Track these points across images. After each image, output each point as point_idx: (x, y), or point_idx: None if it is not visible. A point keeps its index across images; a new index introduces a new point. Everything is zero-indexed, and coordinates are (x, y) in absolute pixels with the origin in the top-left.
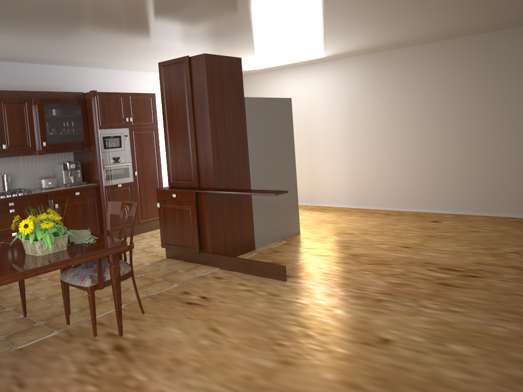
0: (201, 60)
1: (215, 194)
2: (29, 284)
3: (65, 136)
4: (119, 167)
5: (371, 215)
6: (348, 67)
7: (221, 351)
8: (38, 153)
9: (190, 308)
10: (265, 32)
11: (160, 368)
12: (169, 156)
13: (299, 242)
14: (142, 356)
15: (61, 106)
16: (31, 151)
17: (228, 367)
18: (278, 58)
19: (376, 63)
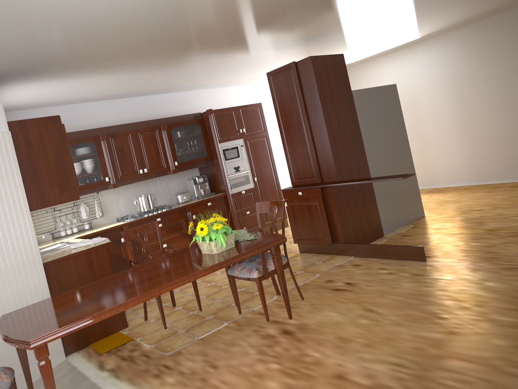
0: (308, 63)
1: (339, 186)
2: (187, 287)
3: (191, 154)
4: (240, 175)
5: (497, 189)
6: (447, 43)
7: (383, 328)
8: (172, 172)
9: (338, 293)
10: (363, 25)
11: (330, 346)
12: (288, 158)
13: (426, 224)
14: (309, 337)
15: (184, 128)
16: (166, 171)
17: (395, 341)
18: (373, 48)
19: (478, 33)
